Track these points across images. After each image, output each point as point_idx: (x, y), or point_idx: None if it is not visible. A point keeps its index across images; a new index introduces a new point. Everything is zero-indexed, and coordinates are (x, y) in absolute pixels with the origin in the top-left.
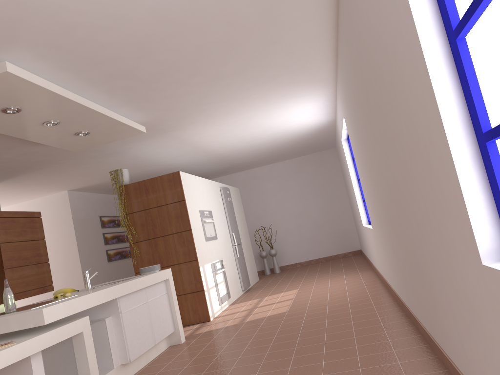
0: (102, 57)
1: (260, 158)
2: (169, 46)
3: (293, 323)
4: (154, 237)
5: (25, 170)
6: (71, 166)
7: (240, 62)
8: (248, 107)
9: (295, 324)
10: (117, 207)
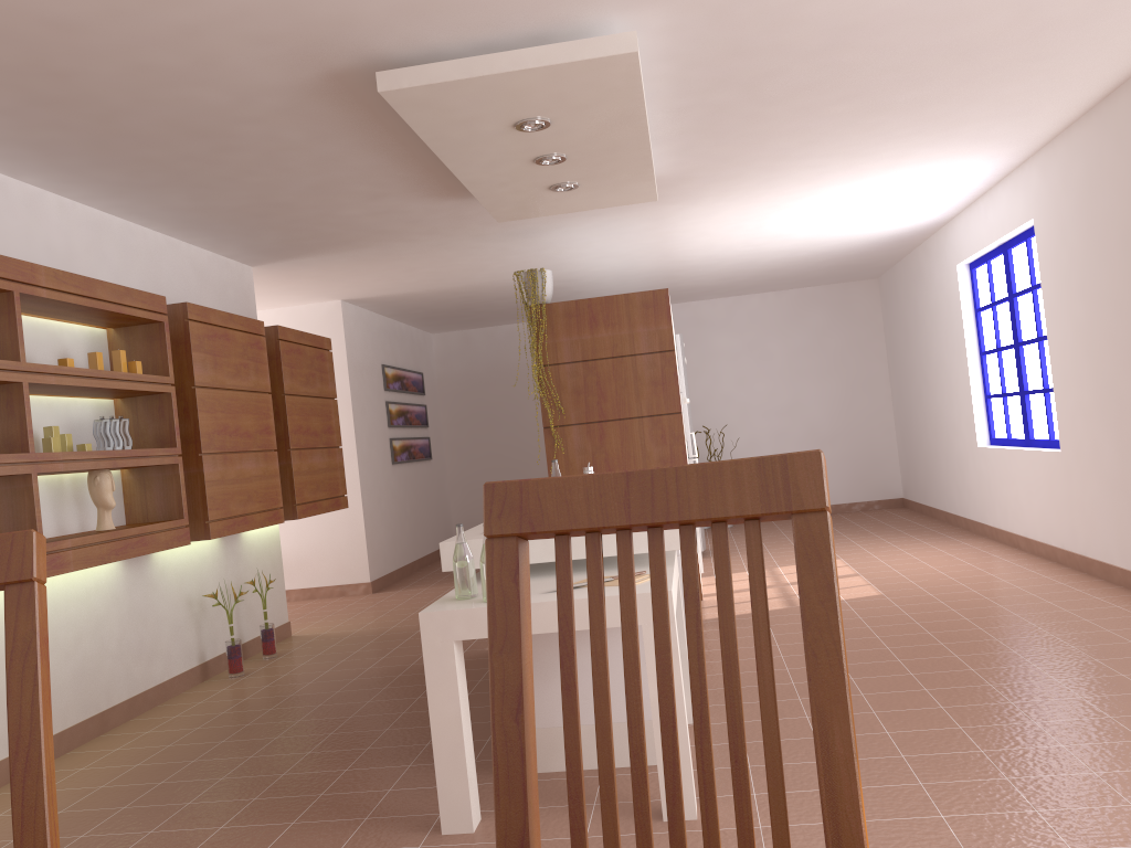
0: (759, 45)
1: (733, 281)
2: (884, 40)
3: (938, 615)
4: (599, 419)
5: (335, 246)
6: (417, 250)
7: (949, 85)
8: (848, 174)
9: (946, 616)
10: (404, 350)
